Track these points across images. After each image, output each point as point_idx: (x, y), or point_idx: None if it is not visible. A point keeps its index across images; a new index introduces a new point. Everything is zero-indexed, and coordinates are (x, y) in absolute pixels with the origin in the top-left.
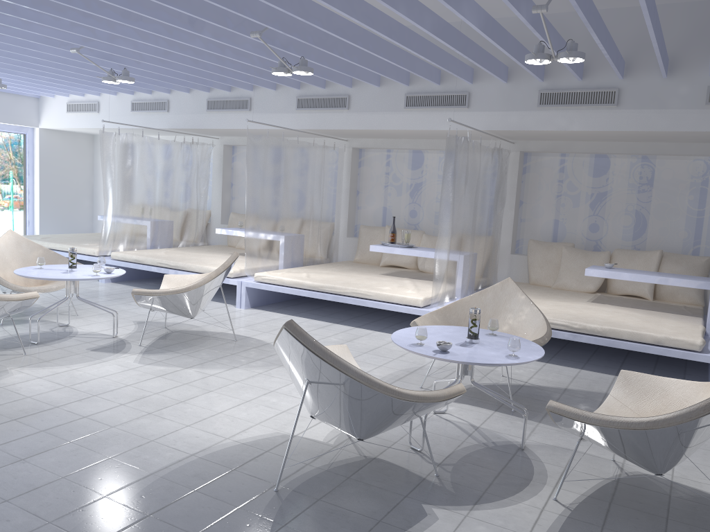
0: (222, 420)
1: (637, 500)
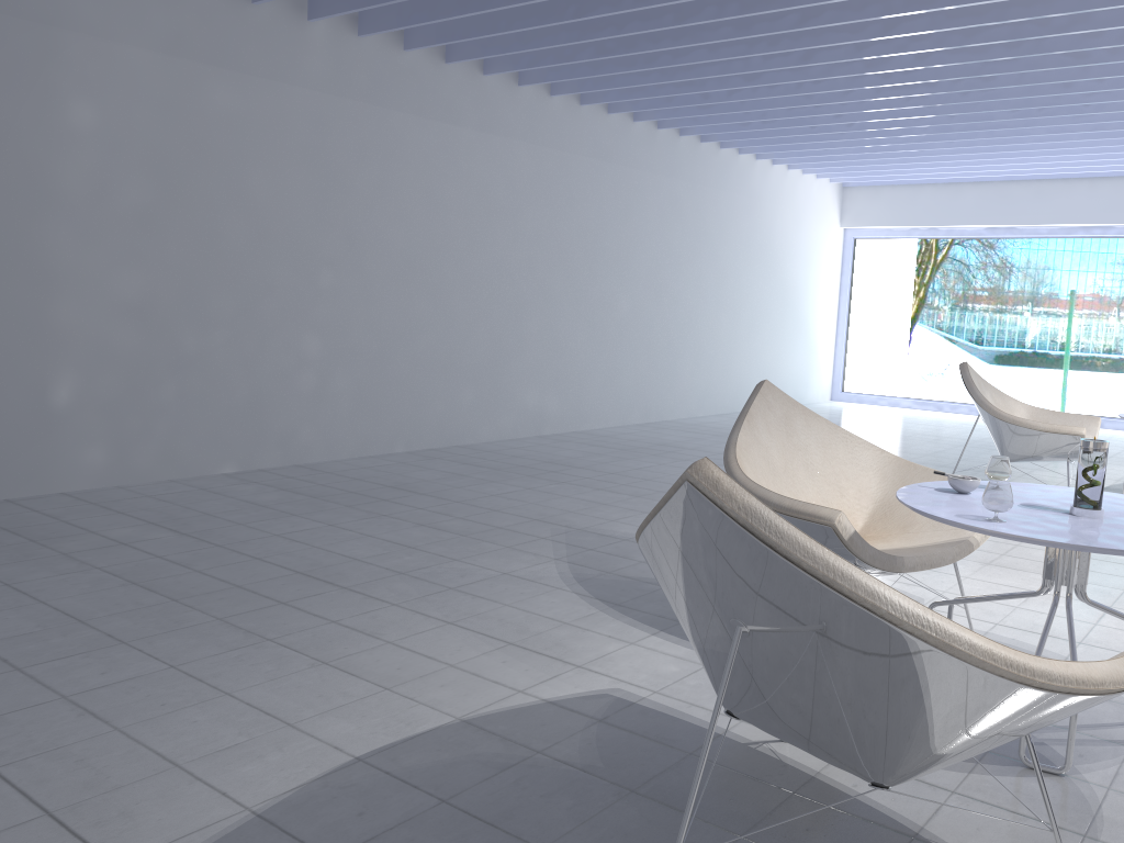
0: (939, 577)
1: (818, 829)
